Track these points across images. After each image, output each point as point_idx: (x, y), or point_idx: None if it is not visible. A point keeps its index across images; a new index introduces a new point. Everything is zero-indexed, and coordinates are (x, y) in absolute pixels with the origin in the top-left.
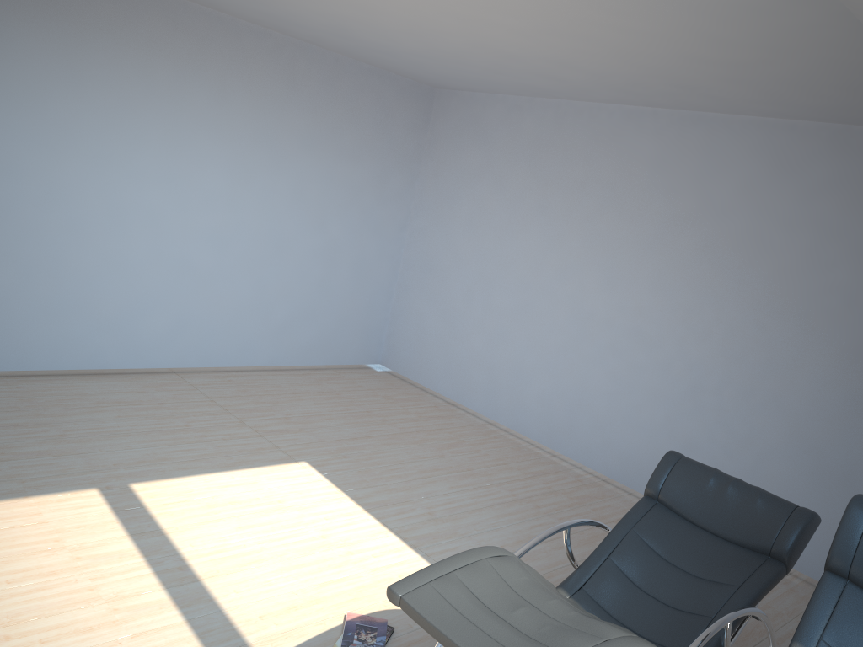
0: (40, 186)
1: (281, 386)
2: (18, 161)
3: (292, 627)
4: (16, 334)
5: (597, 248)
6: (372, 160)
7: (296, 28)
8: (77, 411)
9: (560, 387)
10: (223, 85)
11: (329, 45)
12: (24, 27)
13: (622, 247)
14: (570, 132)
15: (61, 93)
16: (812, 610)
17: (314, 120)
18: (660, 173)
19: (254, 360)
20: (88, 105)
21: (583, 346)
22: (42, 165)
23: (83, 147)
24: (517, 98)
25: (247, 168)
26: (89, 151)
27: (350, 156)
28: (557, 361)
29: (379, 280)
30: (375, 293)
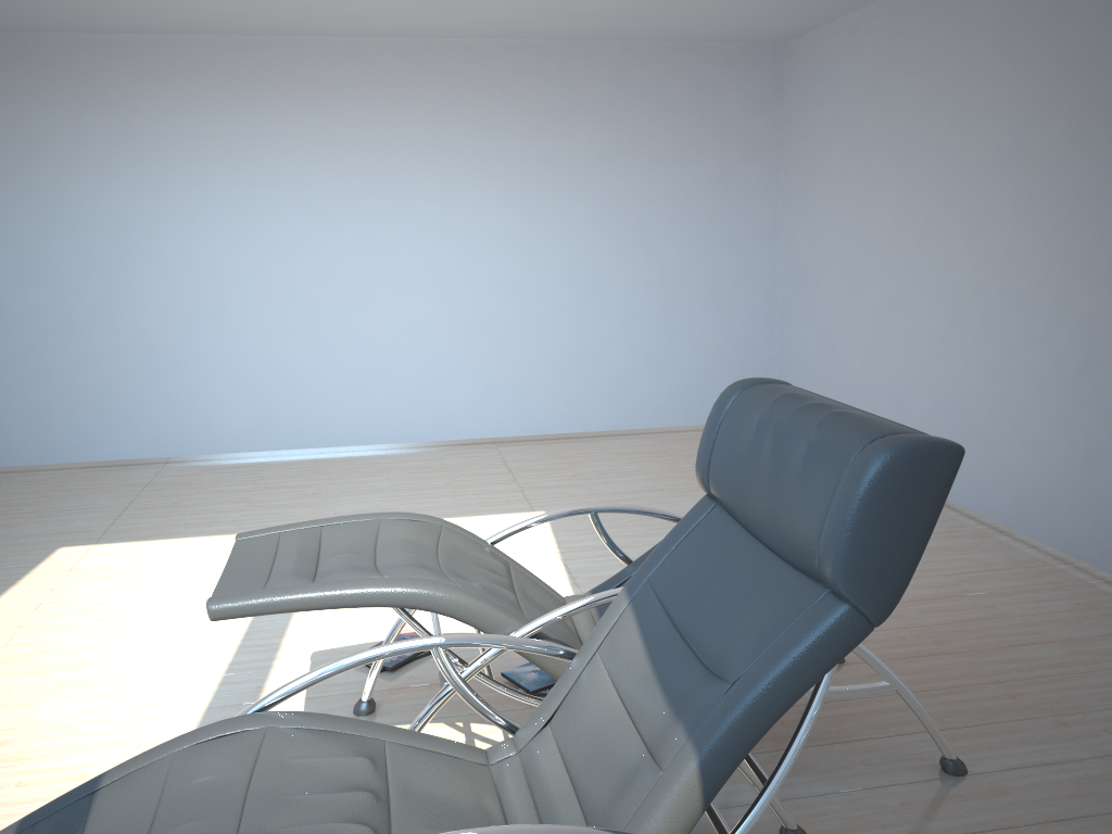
0: (319, 262)
1: (607, 448)
2: (295, 241)
3: (342, 636)
4: (323, 411)
5: (954, 186)
6: (702, 158)
7: (533, 26)
8: (352, 476)
9: (939, 402)
10: (487, 116)
11: (594, 33)
12: (278, 113)
13: (979, 173)
14: (907, 34)
15: (322, 167)
16: (659, 545)
17: (609, 128)
18: (1006, 43)
19: (590, 425)
20: (349, 172)
21: (956, 335)
22: (317, 241)
23: (352, 215)
24: (854, 16)
25: (534, 201)
26: (359, 218)
27: (669, 159)
28: (932, 366)
29: (750, 309)
30: (747, 327)
